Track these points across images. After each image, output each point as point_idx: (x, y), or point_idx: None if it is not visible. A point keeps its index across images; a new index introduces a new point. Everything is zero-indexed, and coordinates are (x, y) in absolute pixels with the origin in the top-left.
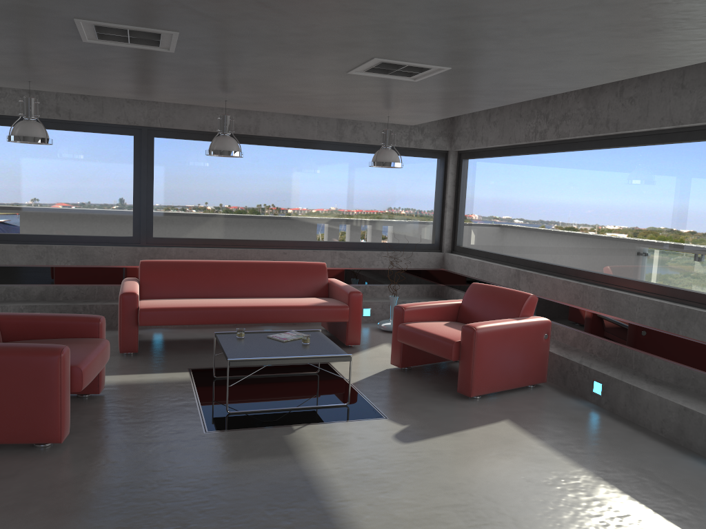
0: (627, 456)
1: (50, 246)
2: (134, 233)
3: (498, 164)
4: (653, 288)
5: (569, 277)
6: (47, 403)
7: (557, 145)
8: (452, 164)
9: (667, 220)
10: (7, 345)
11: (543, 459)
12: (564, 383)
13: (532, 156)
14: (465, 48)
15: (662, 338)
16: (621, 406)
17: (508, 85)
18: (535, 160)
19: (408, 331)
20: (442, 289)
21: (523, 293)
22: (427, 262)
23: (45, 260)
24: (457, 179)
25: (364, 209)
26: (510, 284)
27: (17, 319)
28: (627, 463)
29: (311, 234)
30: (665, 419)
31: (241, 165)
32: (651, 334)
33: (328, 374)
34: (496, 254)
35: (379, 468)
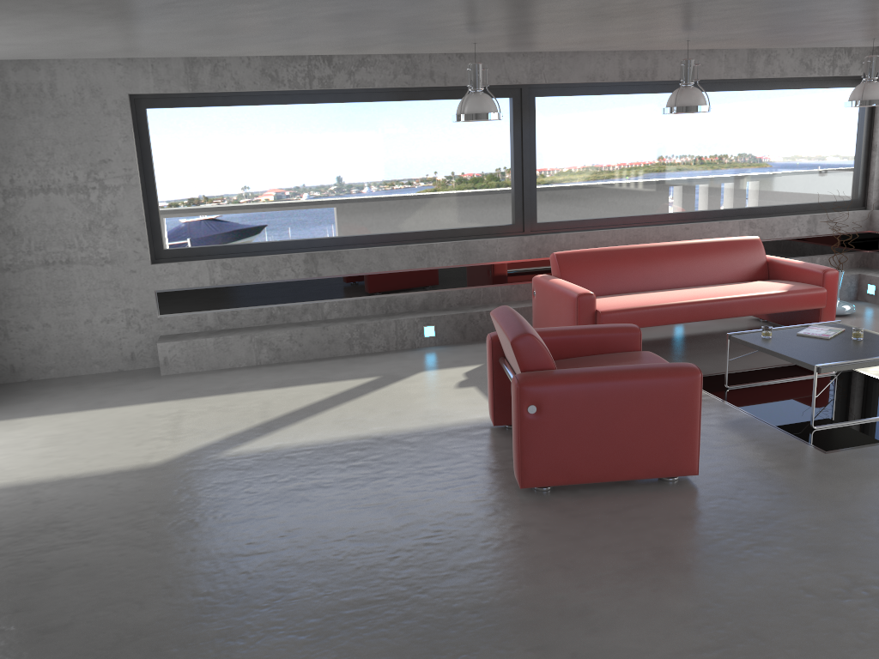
0: None
1: (431, 245)
2: (516, 219)
3: None
4: None
5: None
6: (687, 431)
7: None
8: None
9: None
10: (637, 367)
11: None
12: None
13: None
14: None
15: None
16: None
17: None
18: None
19: None
20: (868, 257)
21: None
22: (851, 223)
23: (425, 261)
24: None
25: (773, 163)
26: None
27: (551, 336)
28: None
29: (711, 201)
30: None
31: (631, 122)
32: None
33: (849, 374)
34: None
35: None
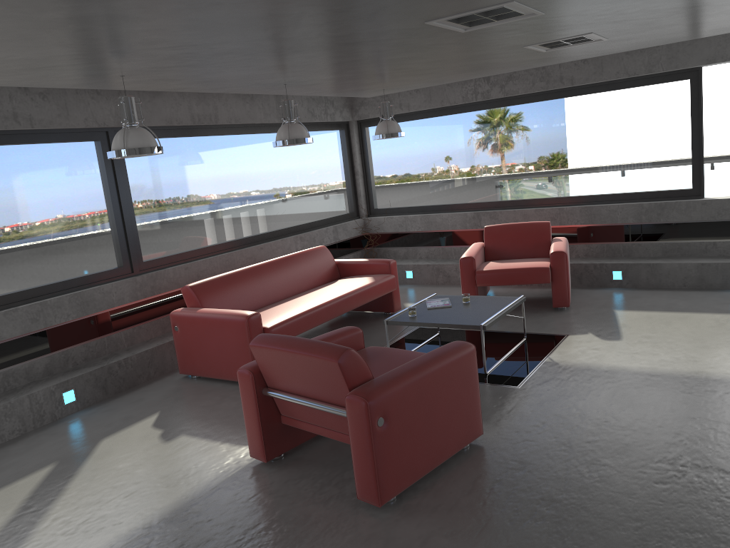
0: (704, 301)
1: (44, 302)
2: (124, 261)
3: (417, 127)
4: (622, 196)
5: (533, 206)
6: (475, 399)
7: (496, 102)
8: (356, 133)
9: (623, 145)
10: (434, 355)
11: (687, 317)
12: (579, 282)
13: (463, 115)
14: (671, 24)
15: (646, 228)
16: (643, 281)
17: (590, 51)
18: (467, 117)
19: (492, 274)
20: (369, 252)
21: (543, 222)
22: (356, 229)
23: (41, 321)
24: (362, 147)
25: (303, 189)
26: (469, 226)
27: None
28: (714, 303)
29: (270, 224)
30: (686, 276)
31: (203, 161)
32: (635, 227)
33: (447, 331)
34: (434, 206)
35: (654, 353)
